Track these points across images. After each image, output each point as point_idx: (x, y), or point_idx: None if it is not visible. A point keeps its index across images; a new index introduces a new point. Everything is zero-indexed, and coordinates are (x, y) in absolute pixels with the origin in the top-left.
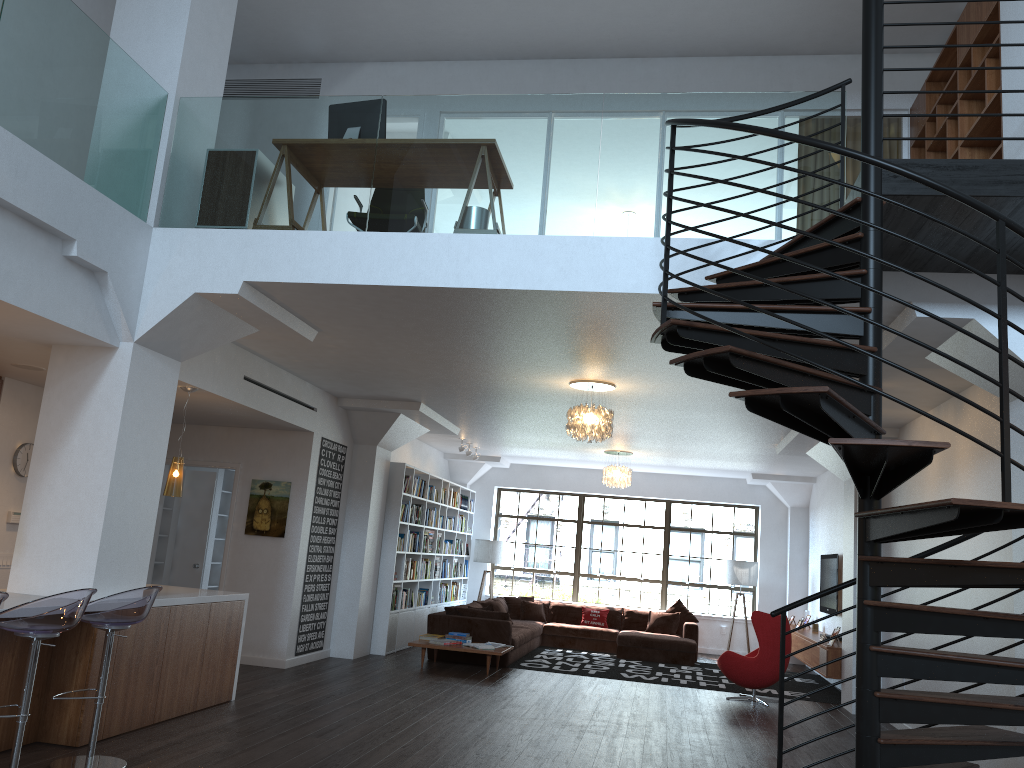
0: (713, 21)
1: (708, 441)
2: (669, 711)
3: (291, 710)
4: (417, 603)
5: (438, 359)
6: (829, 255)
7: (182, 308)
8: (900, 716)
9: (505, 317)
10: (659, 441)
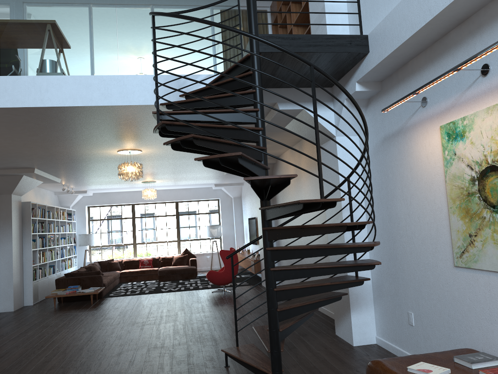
0: None
1: (192, 172)
2: (185, 304)
3: None
4: (49, 274)
5: (40, 145)
6: (238, 83)
7: None
8: (285, 297)
9: (75, 121)
10: (168, 174)
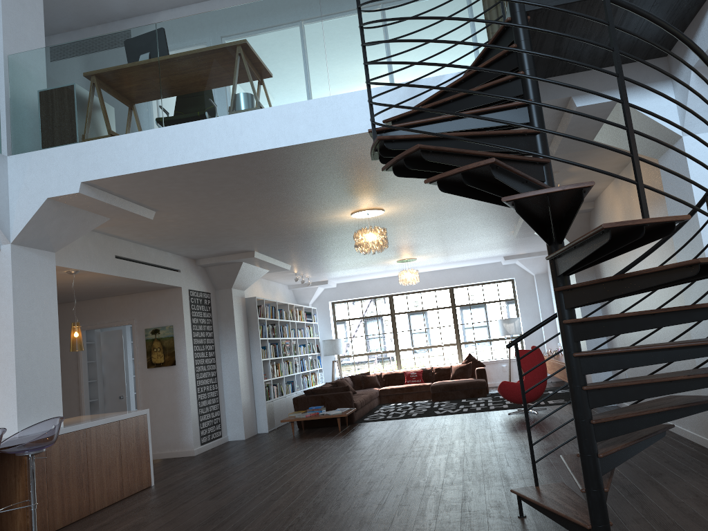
0: None
1: (465, 239)
2: (467, 431)
3: (194, 484)
4: (286, 392)
5: (251, 215)
6: (496, 68)
7: (41, 211)
8: (604, 401)
9: (283, 172)
10: (431, 246)
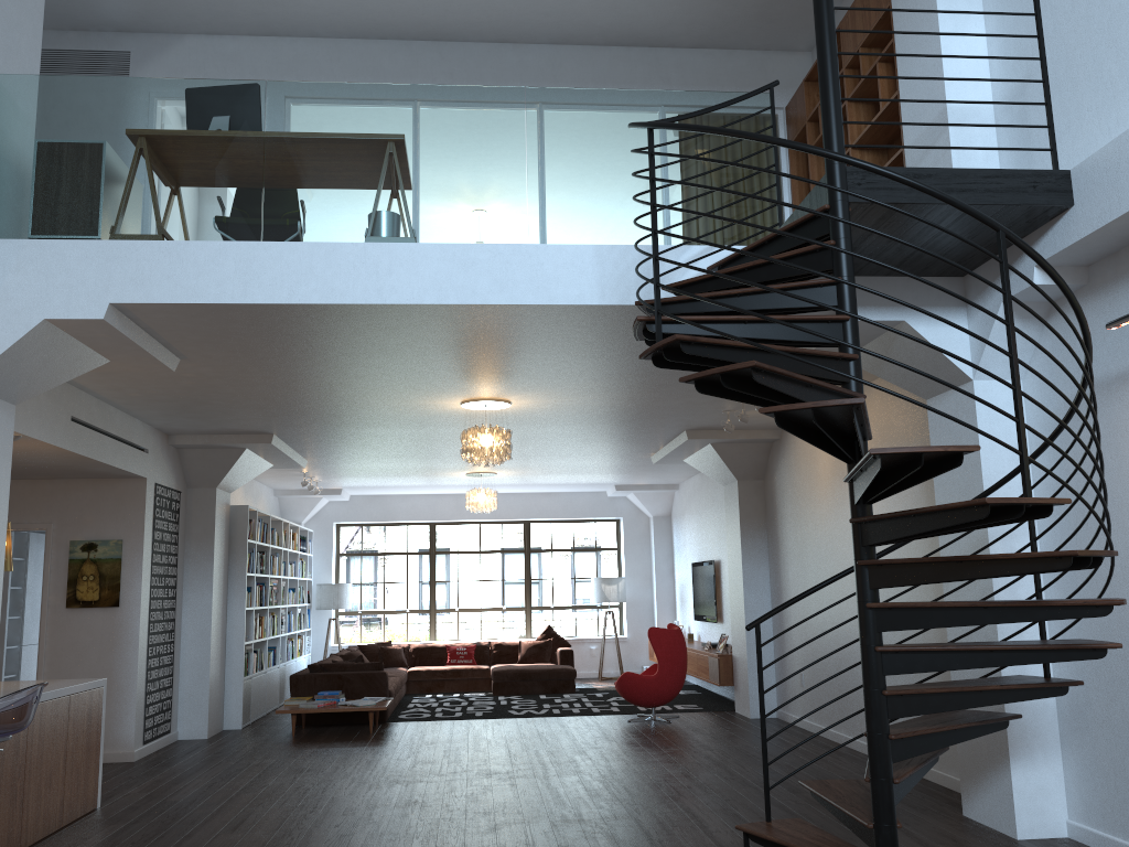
0: (593, 8)
1: (584, 455)
2: (582, 743)
3: (178, 807)
4: (267, 664)
5: (318, 384)
6: (799, 263)
7: (27, 339)
8: (906, 710)
9: (421, 335)
10: (532, 459)
